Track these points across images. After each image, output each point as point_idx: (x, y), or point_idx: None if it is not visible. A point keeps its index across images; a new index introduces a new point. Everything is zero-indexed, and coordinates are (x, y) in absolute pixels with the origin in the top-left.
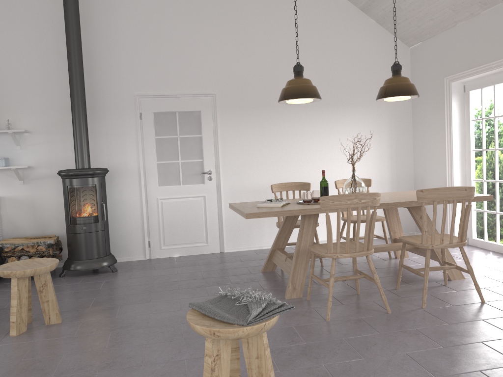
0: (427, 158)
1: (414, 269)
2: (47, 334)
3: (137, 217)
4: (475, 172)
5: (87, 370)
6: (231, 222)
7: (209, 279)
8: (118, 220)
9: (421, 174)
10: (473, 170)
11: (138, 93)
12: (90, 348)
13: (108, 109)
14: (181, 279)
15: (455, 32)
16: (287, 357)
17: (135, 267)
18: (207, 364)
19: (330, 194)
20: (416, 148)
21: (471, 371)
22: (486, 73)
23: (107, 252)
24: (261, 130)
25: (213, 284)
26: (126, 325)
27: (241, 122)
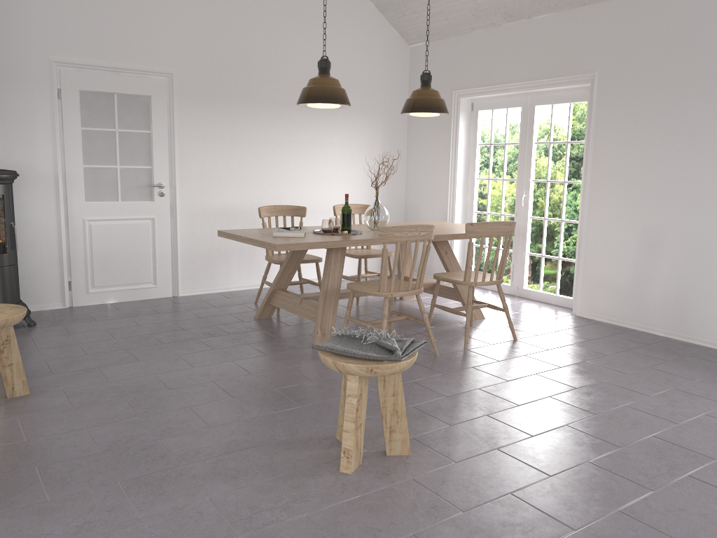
0: (424, 184)
1: (453, 309)
2: (25, 408)
3: (52, 246)
4: (478, 203)
5: (143, 440)
6: (188, 255)
7: (193, 330)
8: (22, 250)
9: (414, 201)
10: (475, 200)
11: (57, 58)
12: (116, 417)
13: (6, 77)
14: (151, 331)
15: (470, 40)
16: (369, 403)
17: (61, 319)
18: (350, 405)
19: (313, 221)
20: (410, 171)
21: (543, 397)
22: (501, 94)
23: (18, 298)
24: (233, 132)
25: (206, 336)
26: (136, 389)
27: (207, 118)
